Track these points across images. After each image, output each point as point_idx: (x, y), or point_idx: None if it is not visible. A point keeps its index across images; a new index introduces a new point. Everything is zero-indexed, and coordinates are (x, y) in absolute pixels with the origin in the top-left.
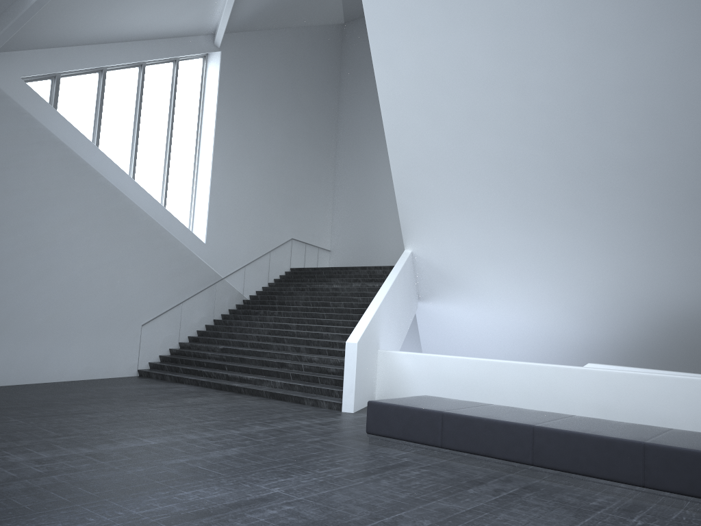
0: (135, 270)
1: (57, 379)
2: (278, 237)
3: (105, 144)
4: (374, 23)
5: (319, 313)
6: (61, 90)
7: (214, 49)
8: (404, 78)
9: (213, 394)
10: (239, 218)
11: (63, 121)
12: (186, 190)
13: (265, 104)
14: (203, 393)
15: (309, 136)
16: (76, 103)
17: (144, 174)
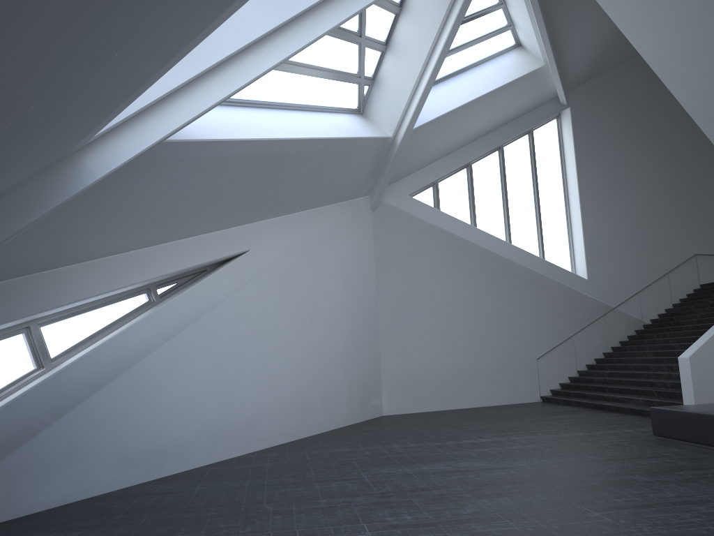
0: (522, 314)
1: (472, 405)
2: (676, 256)
3: (481, 219)
4: (651, 60)
5: (705, 330)
6: (440, 191)
7: (562, 108)
8: (701, 94)
9: (583, 412)
10: (621, 249)
11: (442, 215)
12: (562, 236)
13: (630, 134)
14: (576, 412)
15: (696, 145)
16: (453, 196)
17: (519, 234)
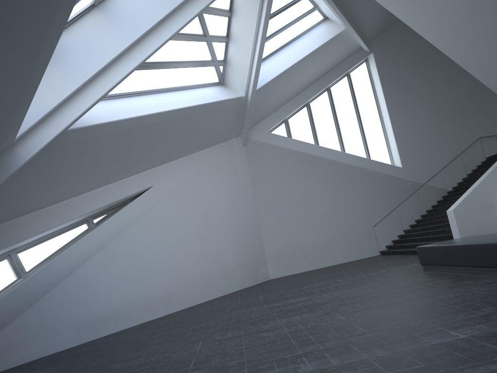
0: (358, 197)
1: (332, 264)
2: (465, 141)
3: (322, 139)
4: (400, 15)
5: None
6: (290, 125)
7: (367, 54)
8: (437, 32)
9: (400, 257)
10: (424, 143)
11: (292, 140)
12: (381, 141)
13: (419, 63)
14: (395, 258)
15: None
16: (299, 127)
17: (350, 144)
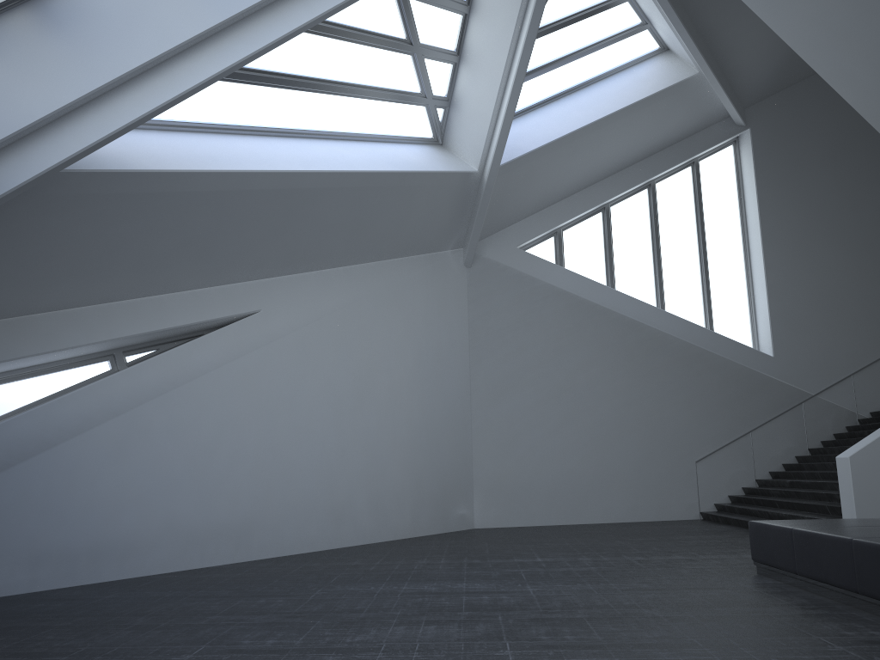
0: (675, 401)
1: (600, 520)
2: None
3: (623, 277)
4: (801, 49)
5: None
6: (565, 242)
7: (738, 130)
8: (874, 91)
9: (732, 533)
10: (825, 316)
11: (563, 272)
12: (740, 299)
13: (841, 161)
14: (722, 532)
15: None
16: (583, 248)
17: (676, 296)
